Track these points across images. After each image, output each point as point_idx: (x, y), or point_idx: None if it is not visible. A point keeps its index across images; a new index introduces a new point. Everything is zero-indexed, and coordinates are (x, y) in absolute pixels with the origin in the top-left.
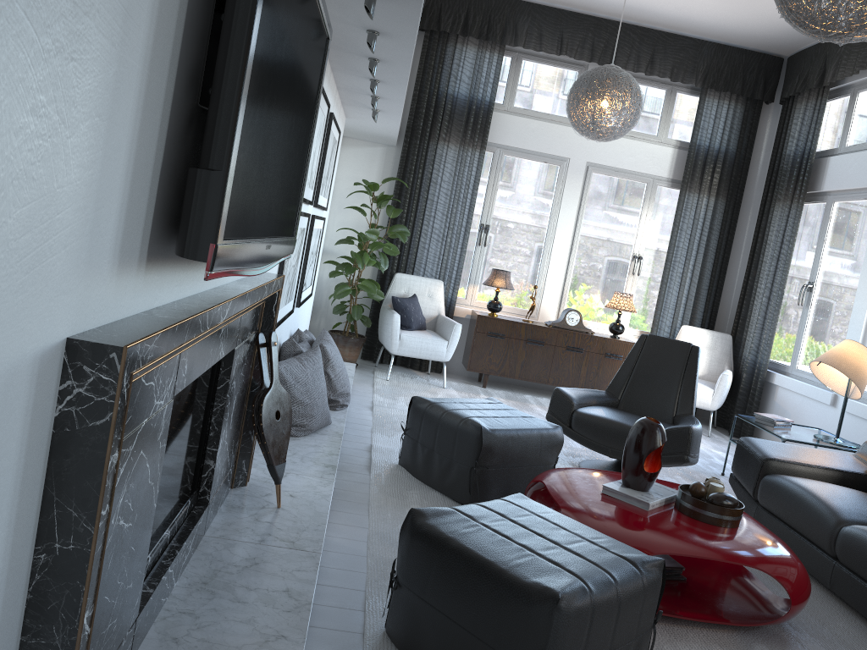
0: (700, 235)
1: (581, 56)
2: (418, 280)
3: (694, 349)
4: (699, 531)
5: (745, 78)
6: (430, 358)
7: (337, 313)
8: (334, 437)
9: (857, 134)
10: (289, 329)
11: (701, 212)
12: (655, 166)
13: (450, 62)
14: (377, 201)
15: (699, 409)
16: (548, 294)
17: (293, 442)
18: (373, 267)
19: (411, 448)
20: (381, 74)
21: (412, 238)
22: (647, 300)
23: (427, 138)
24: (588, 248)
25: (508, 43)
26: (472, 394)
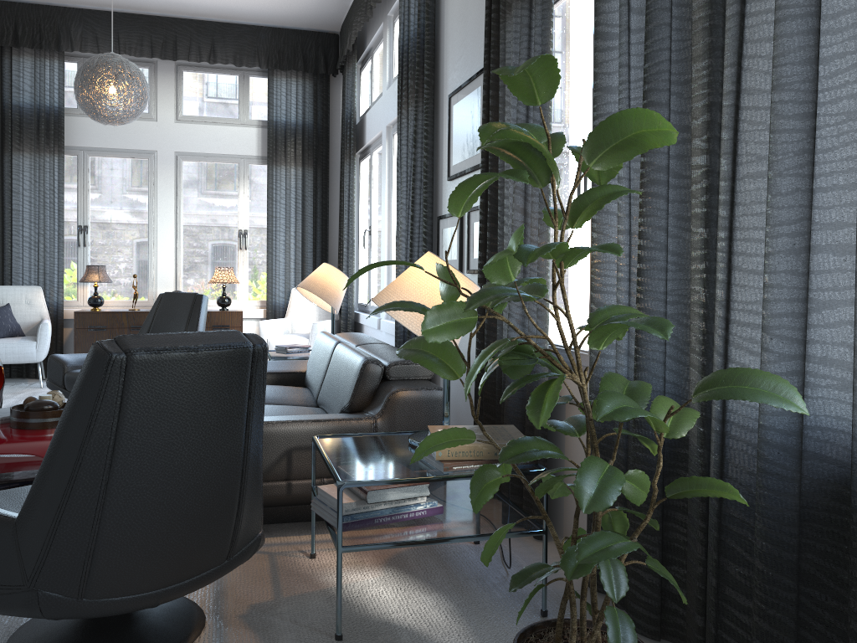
0: (296, 203)
1: (141, 53)
2: (12, 289)
3: (198, 297)
4: None
5: (306, 55)
6: (20, 361)
7: None
8: None
9: (377, 90)
10: None
11: (292, 182)
12: (243, 146)
13: (9, 74)
14: None
15: None
16: (162, 282)
17: None
18: None
19: None
20: None
21: (5, 250)
22: (262, 272)
23: None
24: (194, 232)
25: (65, 49)
26: None
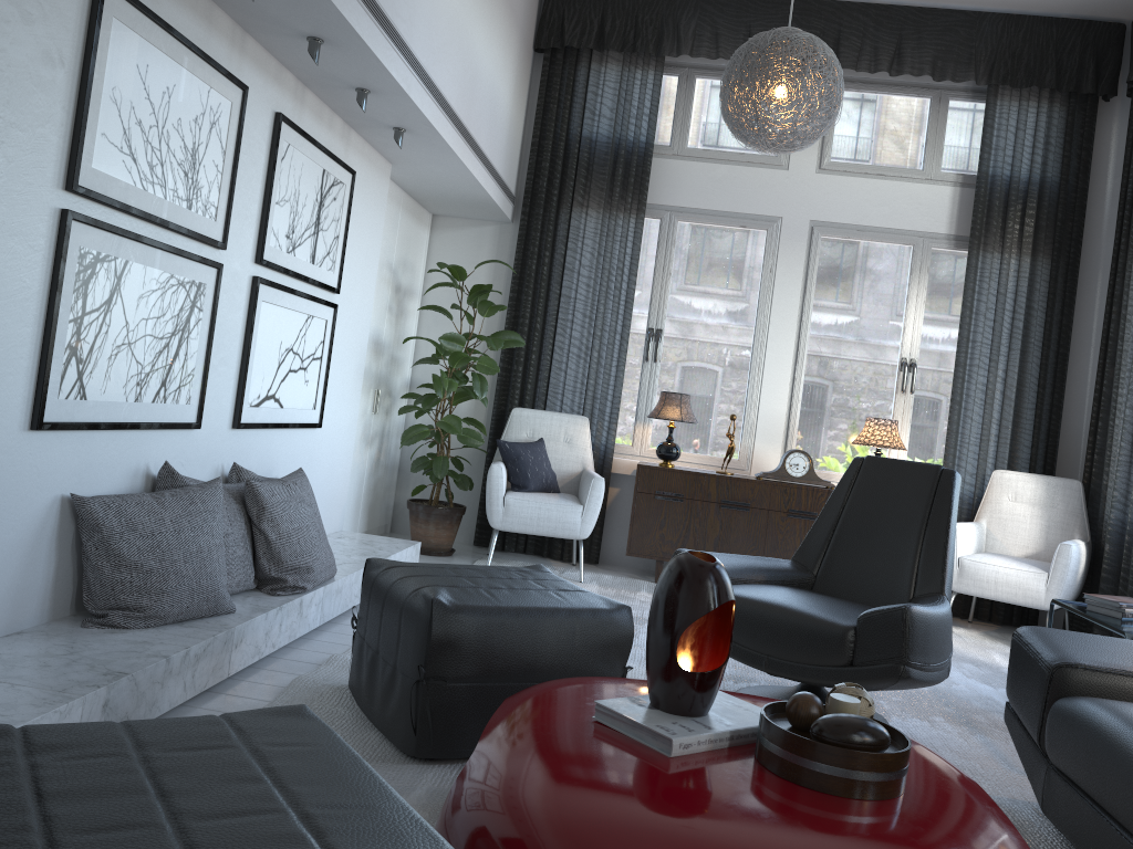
0: (1012, 320)
1: None
2: (548, 417)
3: (946, 474)
4: (769, 806)
5: (1061, 62)
6: (556, 534)
7: (416, 471)
8: (206, 632)
9: None
10: (207, 461)
11: (1009, 282)
12: (925, 217)
13: (583, 90)
14: (469, 297)
15: (1045, 615)
16: (764, 433)
17: (105, 636)
18: (489, 404)
19: (357, 654)
20: (306, 18)
21: (542, 355)
22: (933, 434)
23: (555, 204)
24: (825, 355)
25: (667, 53)
26: (625, 591)
